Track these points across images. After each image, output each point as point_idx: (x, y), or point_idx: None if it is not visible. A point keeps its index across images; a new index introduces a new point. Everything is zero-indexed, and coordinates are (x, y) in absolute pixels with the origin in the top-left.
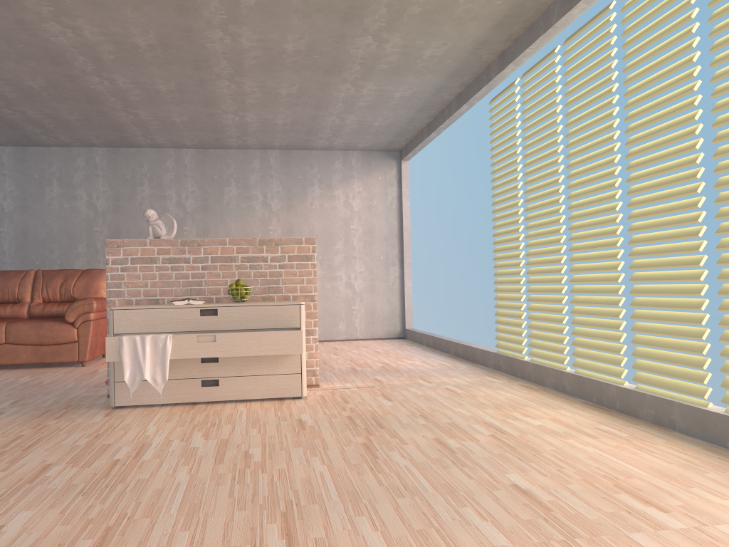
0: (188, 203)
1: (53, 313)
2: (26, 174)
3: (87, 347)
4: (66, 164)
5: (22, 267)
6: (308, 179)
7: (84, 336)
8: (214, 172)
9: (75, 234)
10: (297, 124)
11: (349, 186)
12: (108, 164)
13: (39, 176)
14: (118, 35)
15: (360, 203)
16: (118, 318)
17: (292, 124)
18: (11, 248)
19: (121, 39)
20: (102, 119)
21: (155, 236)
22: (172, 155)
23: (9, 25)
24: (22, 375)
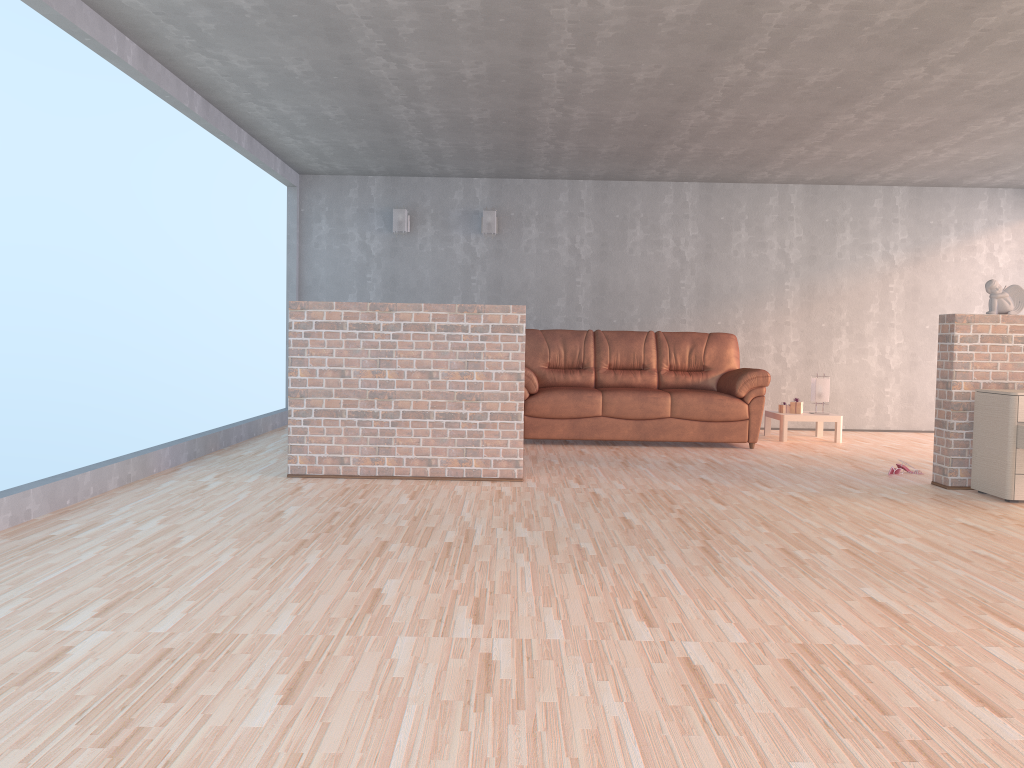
0: (791, 252)
1: (687, 383)
2: (606, 214)
3: (759, 426)
4: (651, 203)
5: (597, 325)
6: (942, 225)
7: (756, 414)
8: (825, 214)
9: (659, 288)
10: (992, 160)
11: (995, 234)
12: (700, 203)
13: (621, 217)
14: (970, 78)
15: (1007, 257)
16: (1023, 404)
17: (985, 161)
18: (587, 302)
19: (966, 81)
20: (763, 154)
21: (1000, 311)
22: (776, 192)
23: (868, 70)
24: (721, 455)
